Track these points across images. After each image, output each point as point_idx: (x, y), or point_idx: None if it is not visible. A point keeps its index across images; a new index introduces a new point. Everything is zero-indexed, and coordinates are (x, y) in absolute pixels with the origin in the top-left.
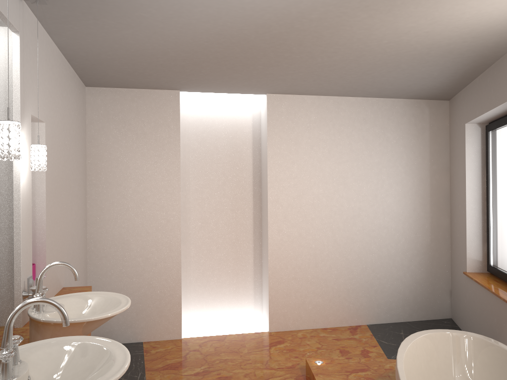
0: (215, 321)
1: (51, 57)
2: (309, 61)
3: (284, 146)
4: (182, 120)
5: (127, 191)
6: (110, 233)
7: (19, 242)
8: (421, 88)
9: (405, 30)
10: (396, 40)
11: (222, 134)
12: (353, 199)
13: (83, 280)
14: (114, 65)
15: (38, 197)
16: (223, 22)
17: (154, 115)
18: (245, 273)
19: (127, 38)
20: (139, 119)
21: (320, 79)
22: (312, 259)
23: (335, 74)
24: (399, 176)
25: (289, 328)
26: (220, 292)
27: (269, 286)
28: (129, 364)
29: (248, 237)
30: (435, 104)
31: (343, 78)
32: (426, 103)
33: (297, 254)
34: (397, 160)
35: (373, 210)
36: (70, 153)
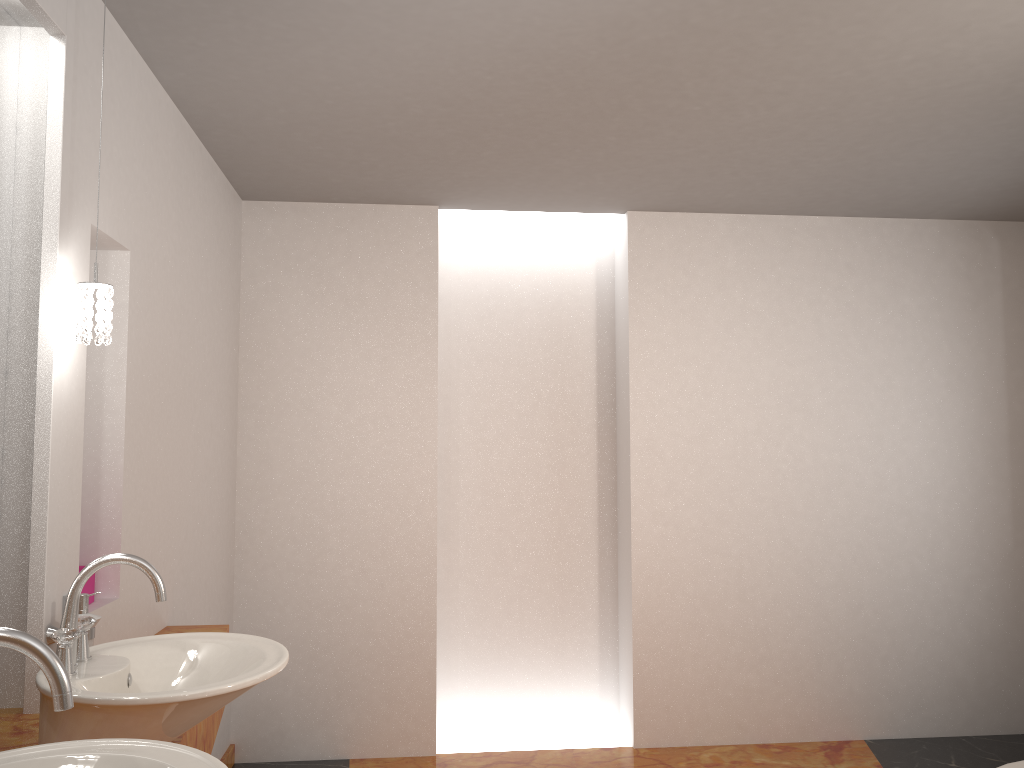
0: (511, 718)
1: (152, 115)
2: (723, 119)
3: (667, 325)
4: (445, 272)
5: (324, 421)
6: (284, 513)
7: (43, 509)
8: (983, 190)
9: (958, 22)
10: (933, 52)
11: (529, 301)
12: (827, 446)
13: (222, 614)
14: (295, 142)
15: (110, 416)
16: (523, 14)
17: (383, 258)
18: (580, 610)
19: (316, 70)
20: (352, 267)
21: (748, 169)
22: (732, 580)
23: (782, 156)
24: (934, 395)
25: (682, 740)
26: (524, 651)
27: (633, 642)
28: None
29: (586, 529)
30: (1015, 230)
31: (801, 167)
32: (992, 228)
33: (699, 569)
34: (927, 356)
35: (874, 471)
36: (196, 332)
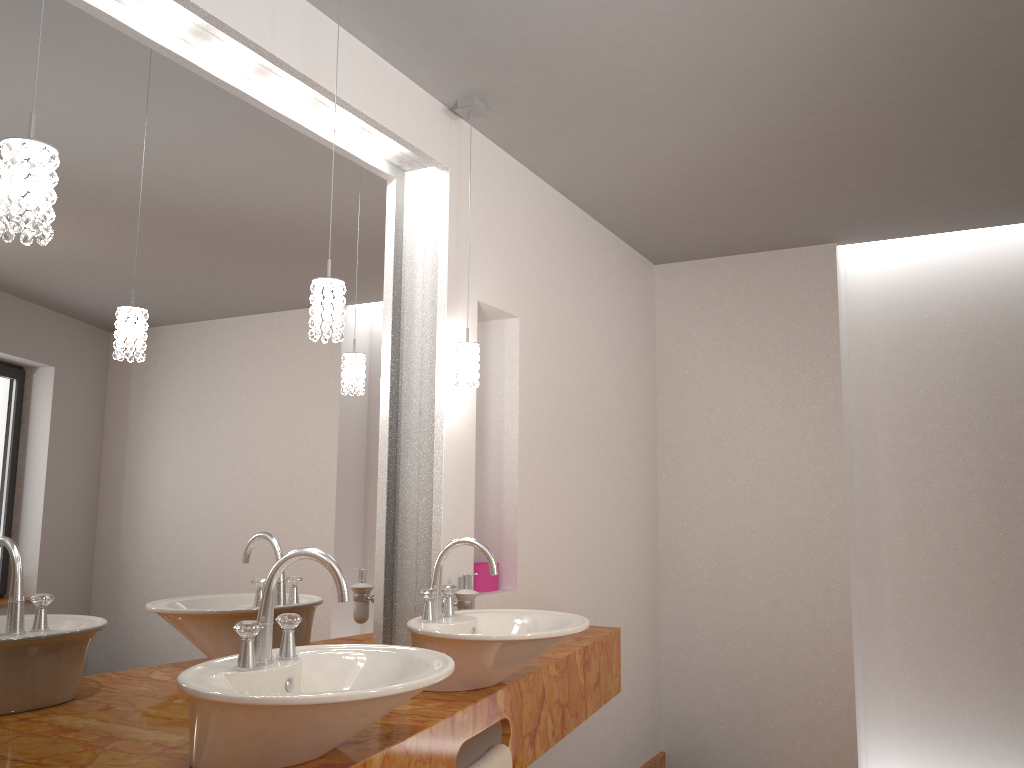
0: None
1: (540, 210)
2: None
3: None
4: (854, 306)
5: (732, 457)
6: (700, 543)
7: (439, 509)
8: None
9: None
10: None
11: (950, 327)
12: None
13: (644, 629)
14: (671, 208)
15: (507, 447)
16: (807, 58)
17: (782, 300)
18: None
19: (656, 147)
20: (753, 312)
21: None
22: None
23: None
24: None
25: None
26: (965, 705)
27: None
28: (416, 686)
29: None
30: None
31: None
32: None
33: None
34: None
35: None
36: (598, 380)
